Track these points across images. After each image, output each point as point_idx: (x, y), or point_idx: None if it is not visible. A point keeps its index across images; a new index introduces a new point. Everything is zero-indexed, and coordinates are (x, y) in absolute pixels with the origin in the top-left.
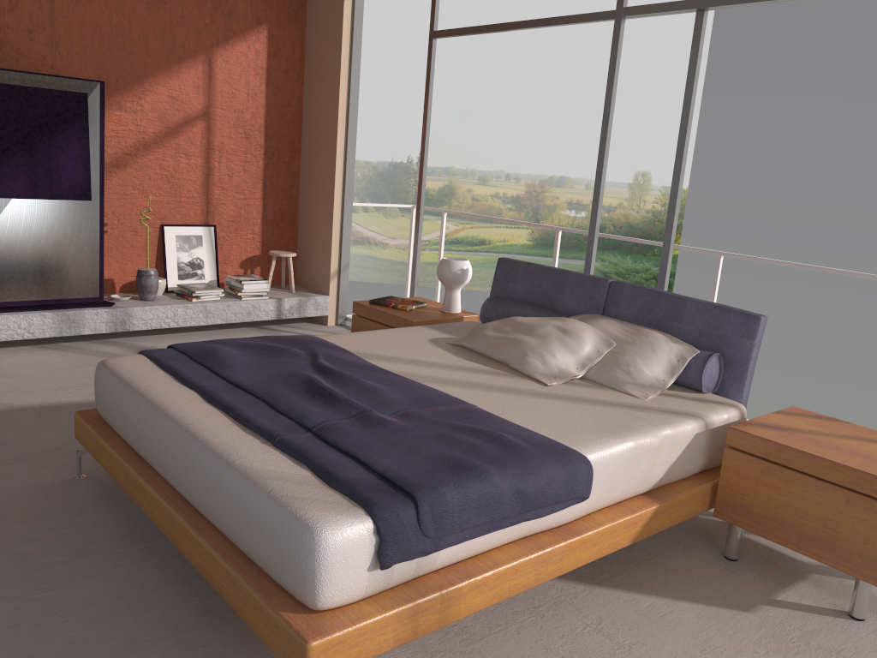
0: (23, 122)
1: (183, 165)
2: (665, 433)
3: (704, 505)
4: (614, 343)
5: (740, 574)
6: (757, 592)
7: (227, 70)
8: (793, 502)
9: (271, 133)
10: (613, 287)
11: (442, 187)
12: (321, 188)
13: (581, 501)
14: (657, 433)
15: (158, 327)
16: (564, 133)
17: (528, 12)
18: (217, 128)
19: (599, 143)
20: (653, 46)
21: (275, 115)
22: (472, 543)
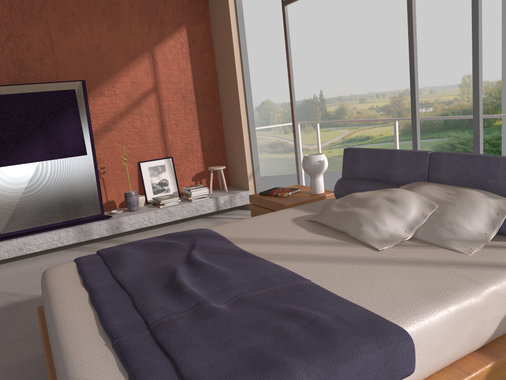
0: (38, 114)
1: (146, 123)
2: (491, 291)
3: None
4: (436, 205)
5: None
6: None
7: (164, 59)
8: None
9: (198, 93)
10: (433, 157)
11: (337, 109)
12: (234, 122)
13: (406, 376)
14: (482, 291)
15: (139, 227)
16: None
17: None
18: (164, 96)
19: (434, 62)
20: None
21: (199, 81)
22: None
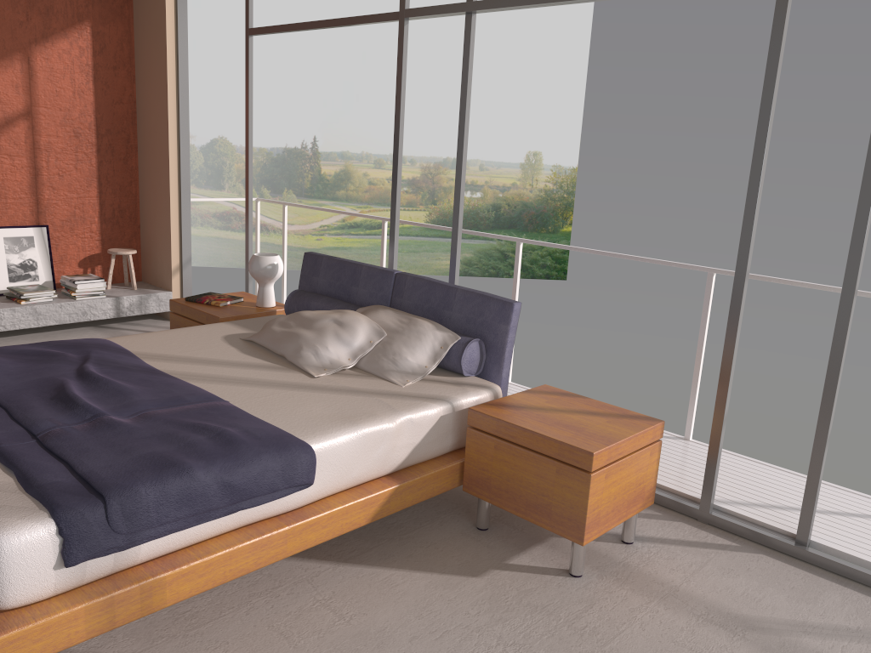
0: None
1: (7, 166)
2: (405, 418)
3: (454, 481)
4: (385, 333)
5: (484, 542)
6: (493, 558)
7: (49, 68)
8: (519, 474)
9: (102, 130)
10: (398, 278)
11: (338, 171)
12: (158, 185)
13: (305, 487)
14: (396, 418)
15: None
16: (456, 115)
17: None
18: (43, 127)
19: (490, 125)
20: (538, 29)
21: (106, 112)
22: (180, 535)
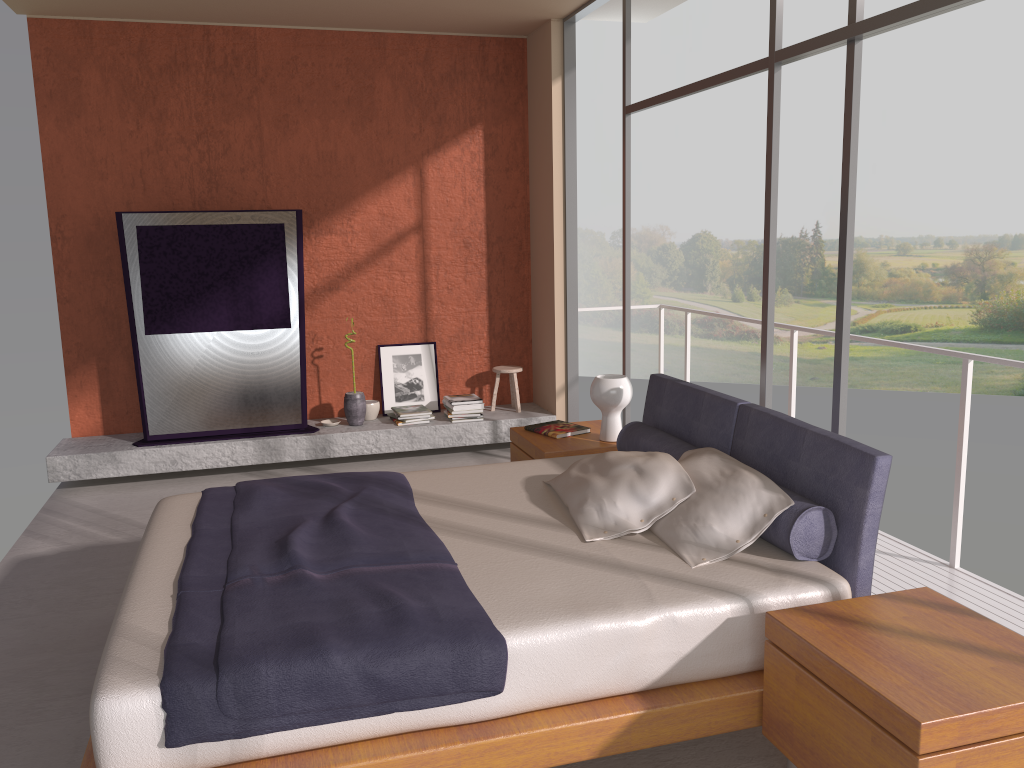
0: (225, 258)
1: (398, 282)
2: (663, 616)
3: (749, 717)
4: (694, 488)
5: None
6: None
7: (440, 178)
8: (826, 730)
9: (493, 238)
10: (741, 412)
11: None
12: (545, 294)
13: (492, 695)
14: (647, 614)
15: (359, 453)
16: (1019, 177)
17: (957, 29)
18: (433, 239)
19: None
20: None
21: (497, 218)
22: (316, 730)
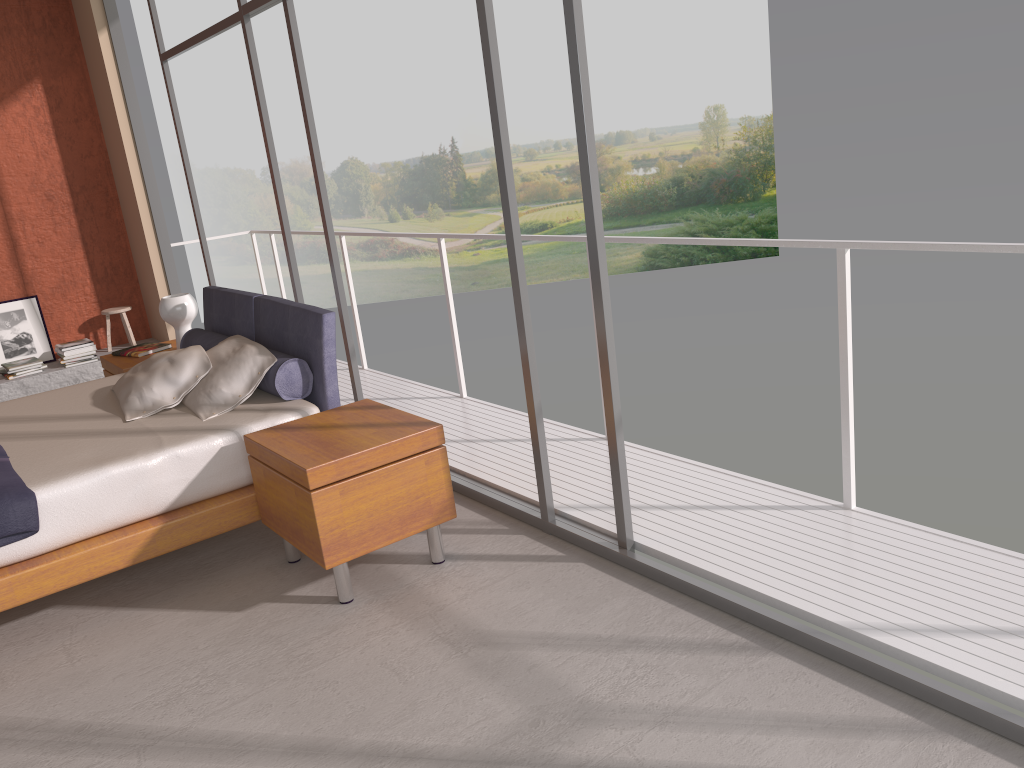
0: None
1: None
2: (168, 454)
3: (251, 514)
4: (211, 365)
5: (282, 575)
6: (276, 591)
7: (5, 135)
8: (281, 500)
9: (76, 188)
10: (256, 303)
11: (484, 173)
12: (138, 235)
13: (30, 535)
14: (155, 455)
15: None
16: (612, 80)
17: None
18: (11, 196)
19: (655, 83)
20: None
21: (76, 168)
22: None
